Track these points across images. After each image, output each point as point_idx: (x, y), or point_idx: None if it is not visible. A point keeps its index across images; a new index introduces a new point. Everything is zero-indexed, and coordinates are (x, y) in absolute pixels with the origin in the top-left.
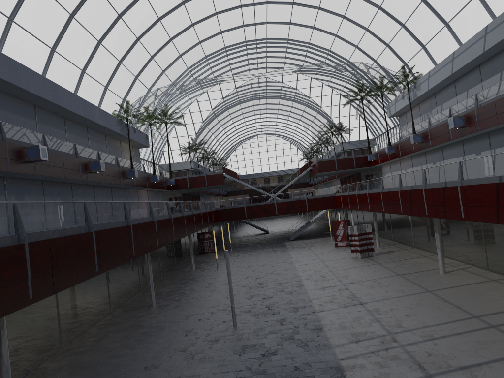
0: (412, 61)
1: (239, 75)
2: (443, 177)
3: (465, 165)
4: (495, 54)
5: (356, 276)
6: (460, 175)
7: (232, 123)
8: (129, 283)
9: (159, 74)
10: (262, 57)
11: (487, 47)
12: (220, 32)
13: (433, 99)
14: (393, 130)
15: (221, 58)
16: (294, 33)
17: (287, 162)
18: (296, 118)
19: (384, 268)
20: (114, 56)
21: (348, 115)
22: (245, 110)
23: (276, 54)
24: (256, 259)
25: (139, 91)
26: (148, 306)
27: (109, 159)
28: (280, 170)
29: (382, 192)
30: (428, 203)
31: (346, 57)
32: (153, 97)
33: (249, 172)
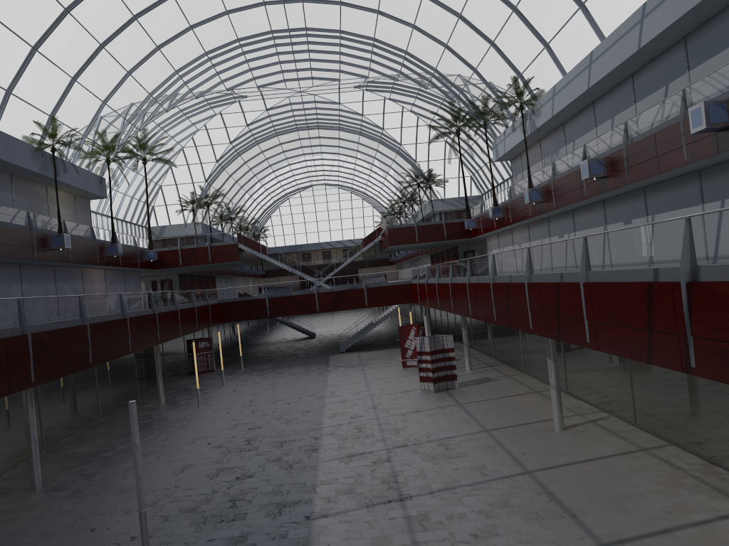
0: (529, 70)
1: (270, 88)
2: (558, 265)
3: (594, 243)
4: (658, 55)
5: (414, 432)
6: (586, 262)
7: (269, 166)
8: (12, 440)
9: (121, 77)
10: (302, 61)
11: (645, 41)
12: (226, 12)
13: (561, 132)
14: (507, 183)
15: (234, 58)
16: (349, 20)
17: (358, 228)
18: (367, 162)
19: (465, 416)
20: (21, 37)
21: (443, 158)
22: (288, 146)
23: (324, 57)
24: (270, 387)
25: (82, 104)
26: (28, 489)
27: (8, 216)
28: (347, 239)
29: (469, 283)
30: (534, 309)
31: (432, 64)
32: (114, 115)
33: (300, 241)
